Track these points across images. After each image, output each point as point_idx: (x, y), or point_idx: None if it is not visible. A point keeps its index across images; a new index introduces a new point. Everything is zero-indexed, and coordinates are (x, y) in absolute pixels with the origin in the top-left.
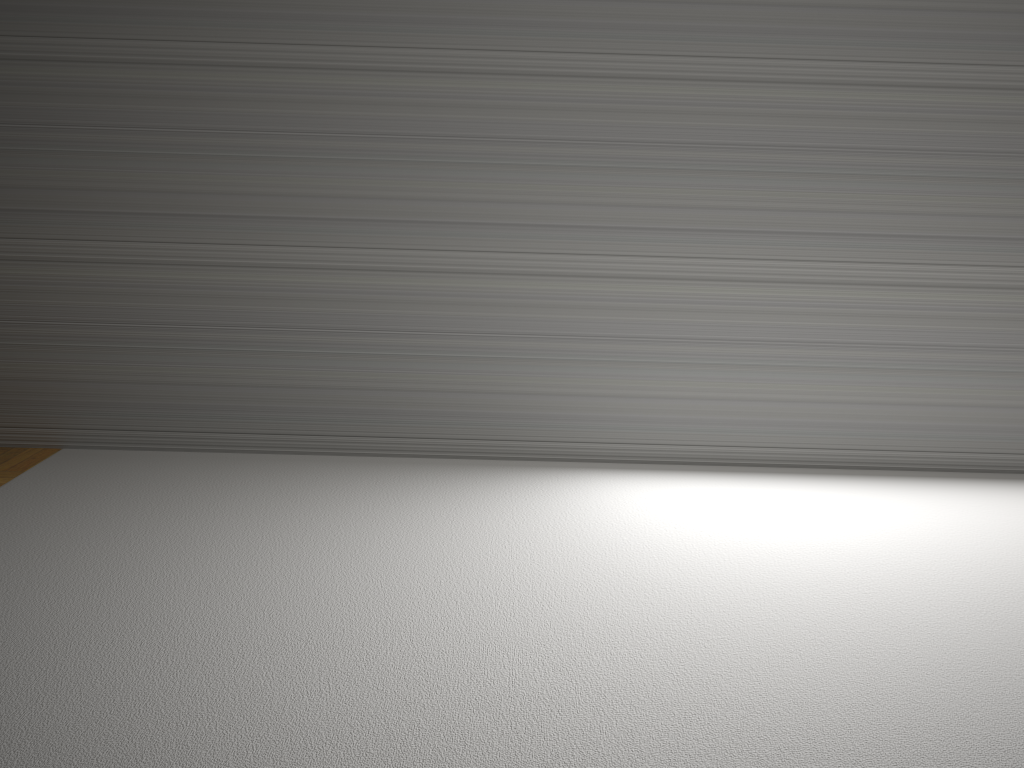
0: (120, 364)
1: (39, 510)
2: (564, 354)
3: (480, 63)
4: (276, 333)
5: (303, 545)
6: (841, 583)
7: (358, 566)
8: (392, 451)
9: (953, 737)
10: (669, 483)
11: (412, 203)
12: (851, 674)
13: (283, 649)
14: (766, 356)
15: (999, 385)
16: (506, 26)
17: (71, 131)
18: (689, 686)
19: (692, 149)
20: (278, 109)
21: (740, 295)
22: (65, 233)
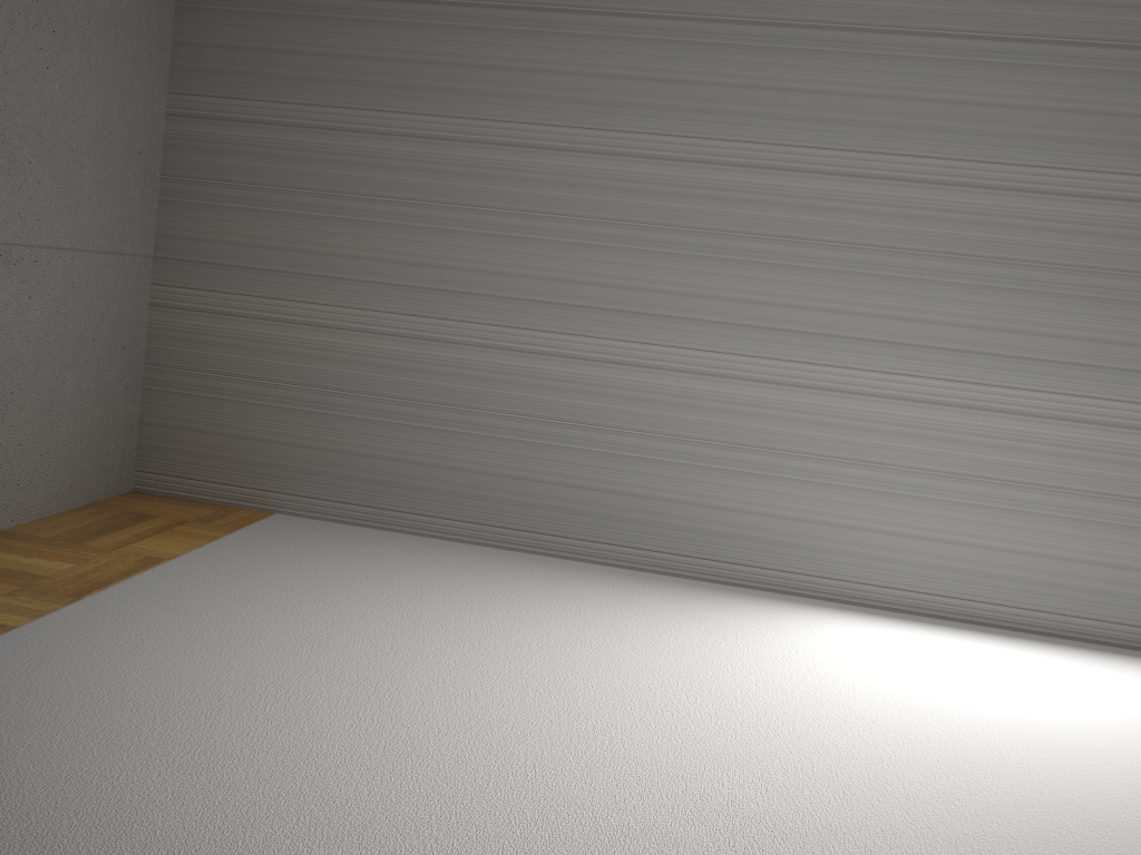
0: (343, 433)
1: (253, 565)
2: (807, 475)
3: (744, 155)
4: (501, 418)
5: (511, 635)
6: (1126, 768)
7: (568, 664)
8: (607, 559)
9: None
10: (918, 634)
11: (657, 295)
12: None
13: (488, 729)
14: (1045, 504)
15: None
16: (776, 119)
17: (329, 197)
18: (934, 841)
19: (973, 262)
20: (531, 189)
21: (1018, 430)
22: (309, 296)
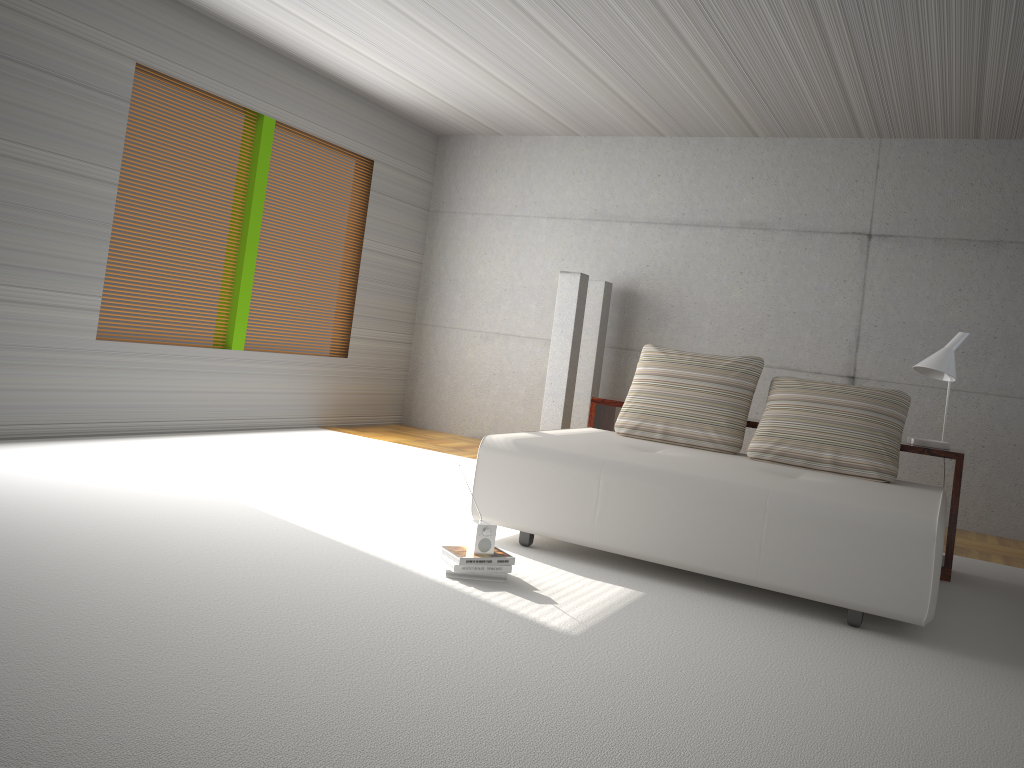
0: None
1: None
2: None
3: None
4: None
5: None
6: (23, 485)
7: None
8: None
9: (130, 519)
10: None
11: None
12: (63, 511)
13: None
14: None
15: (79, 375)
16: None
17: None
18: None
19: None
20: None
21: None
22: None
